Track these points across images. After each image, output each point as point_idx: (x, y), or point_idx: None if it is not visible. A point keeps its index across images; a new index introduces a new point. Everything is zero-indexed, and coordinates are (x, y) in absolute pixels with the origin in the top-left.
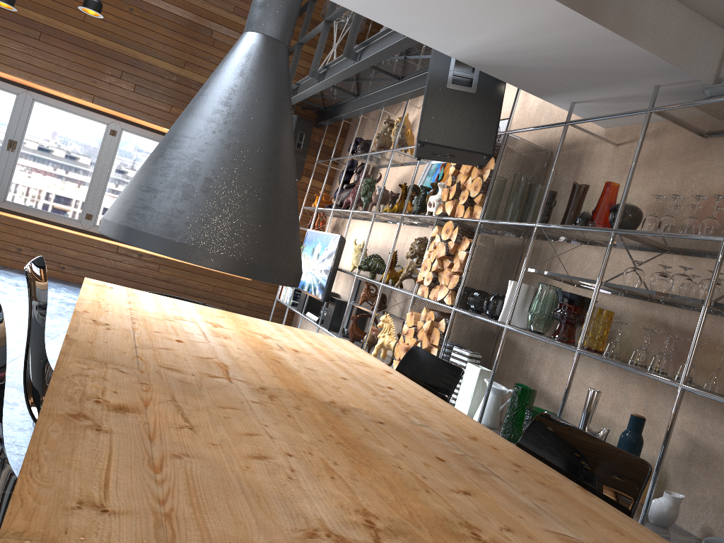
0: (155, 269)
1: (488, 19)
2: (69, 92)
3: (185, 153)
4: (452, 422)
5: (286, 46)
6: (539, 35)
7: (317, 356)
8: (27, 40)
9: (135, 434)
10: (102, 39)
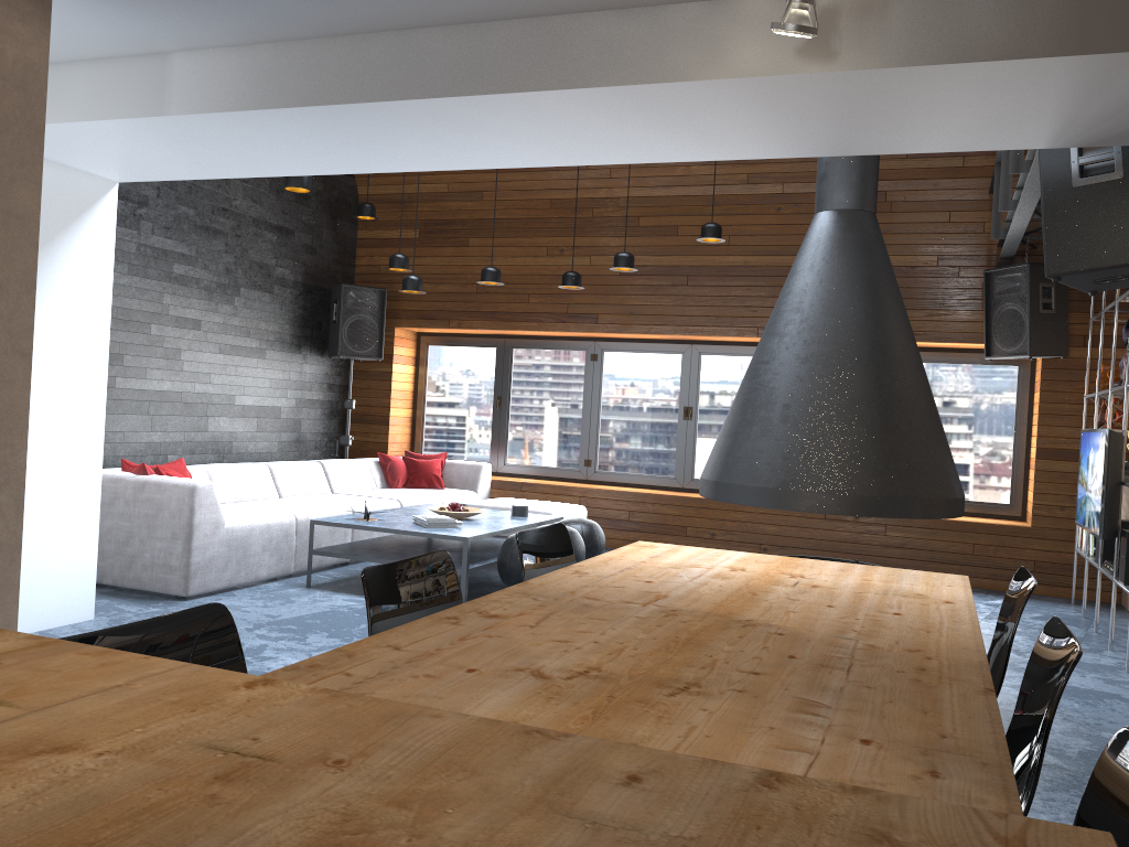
0: (879, 532)
1: (1023, 101)
2: (729, 332)
3: (760, 382)
4: (921, 639)
5: (867, 211)
6: (1107, 89)
7: (842, 590)
8: (676, 290)
9: (478, 626)
10: (753, 258)
